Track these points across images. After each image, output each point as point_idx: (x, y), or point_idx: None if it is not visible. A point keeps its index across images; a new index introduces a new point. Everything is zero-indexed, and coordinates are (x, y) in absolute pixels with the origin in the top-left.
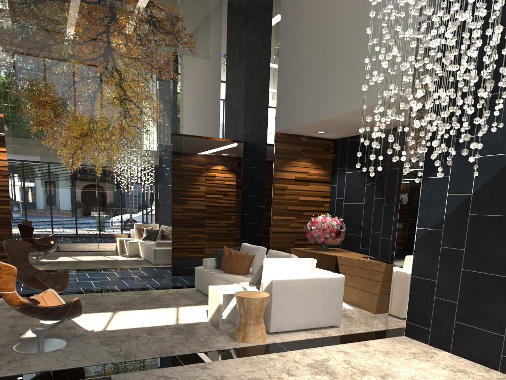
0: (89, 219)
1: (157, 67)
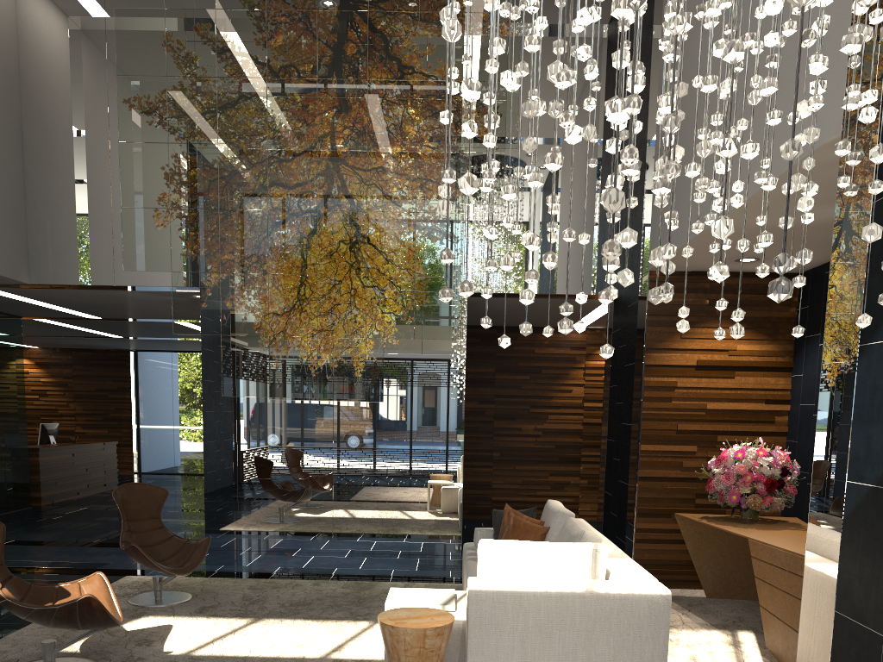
0: (319, 450)
1: (418, 177)
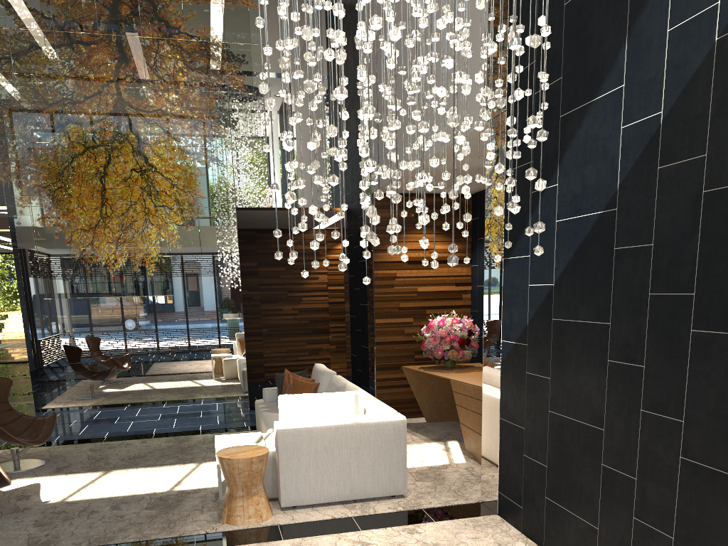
0: (128, 337)
1: (191, 118)
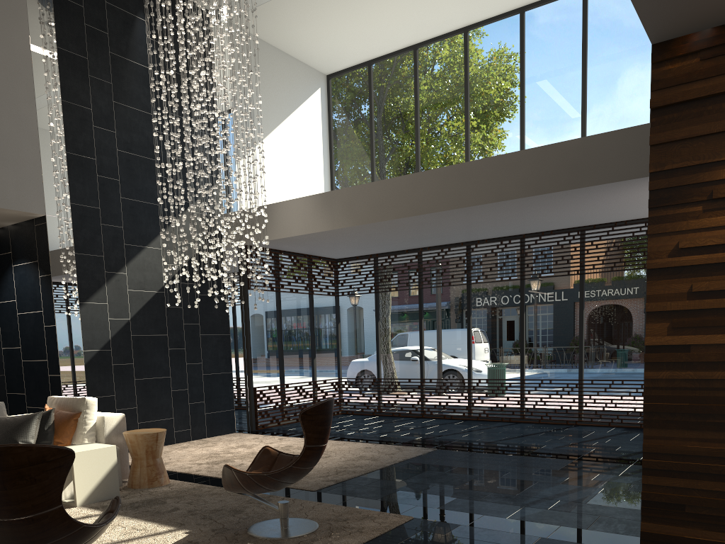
0: None
1: None
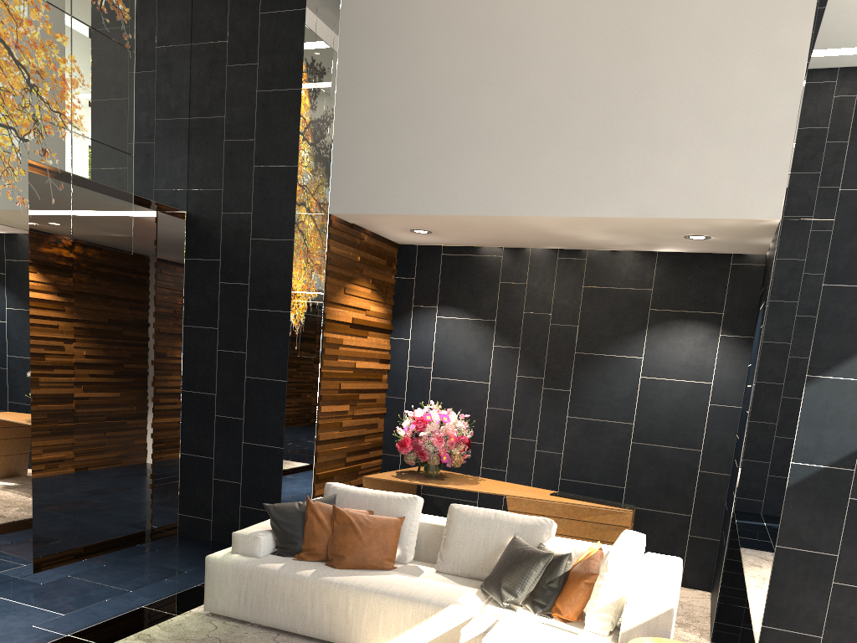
0: None
1: None
